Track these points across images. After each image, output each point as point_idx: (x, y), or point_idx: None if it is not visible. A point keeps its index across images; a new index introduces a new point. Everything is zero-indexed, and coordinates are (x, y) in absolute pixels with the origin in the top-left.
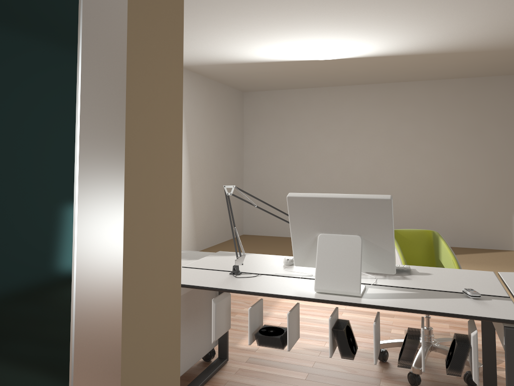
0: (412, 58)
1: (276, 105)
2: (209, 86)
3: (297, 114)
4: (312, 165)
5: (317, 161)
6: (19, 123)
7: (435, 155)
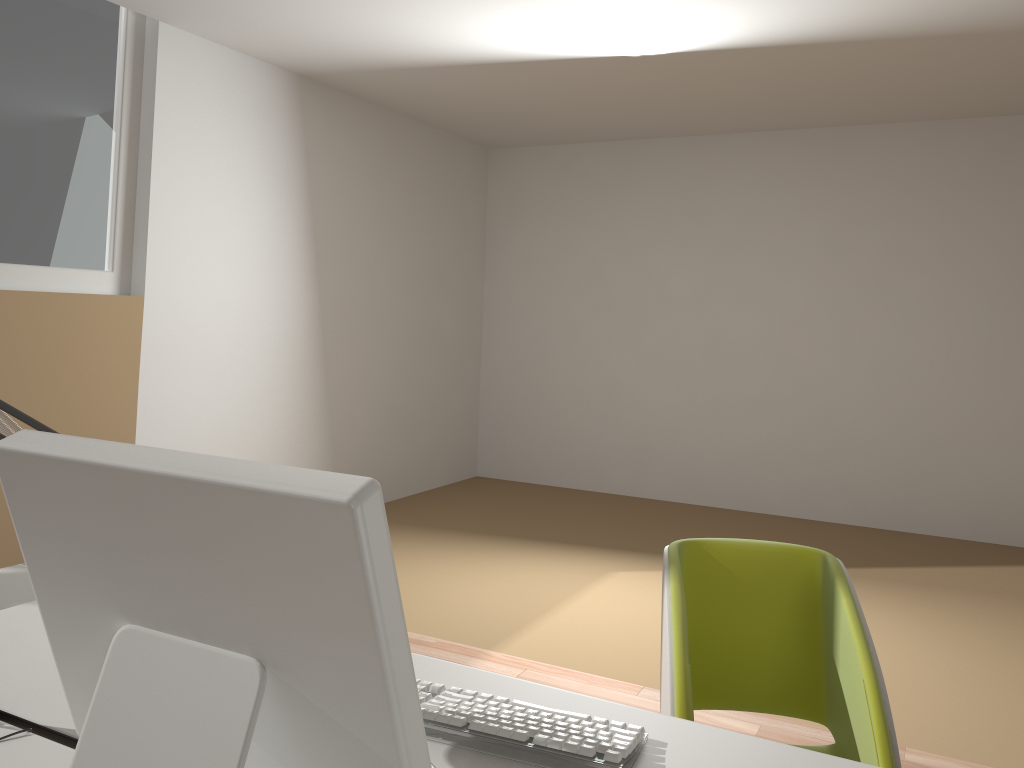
0: (871, 51)
1: (560, 179)
2: (388, 129)
3: (608, 201)
4: (638, 322)
5: (650, 313)
6: None
7: (940, 307)
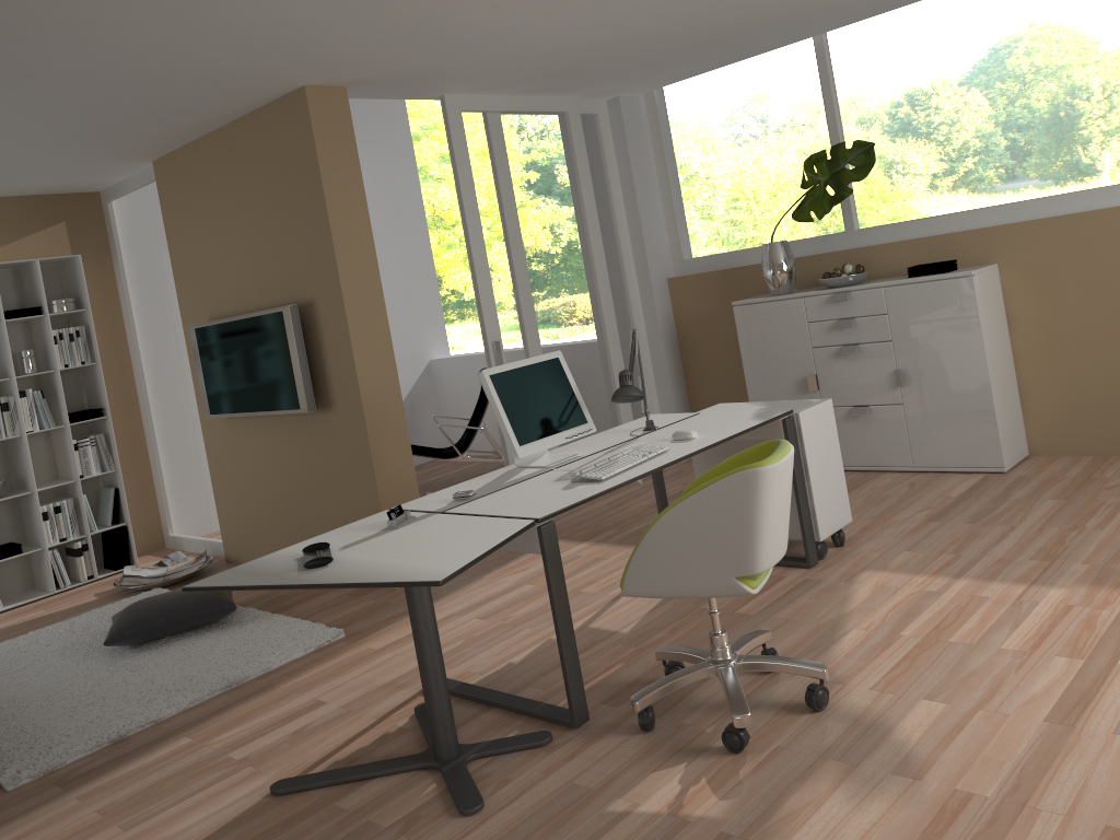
0: None
1: None
2: None
3: None
4: None
5: None
6: (285, 355)
7: None
